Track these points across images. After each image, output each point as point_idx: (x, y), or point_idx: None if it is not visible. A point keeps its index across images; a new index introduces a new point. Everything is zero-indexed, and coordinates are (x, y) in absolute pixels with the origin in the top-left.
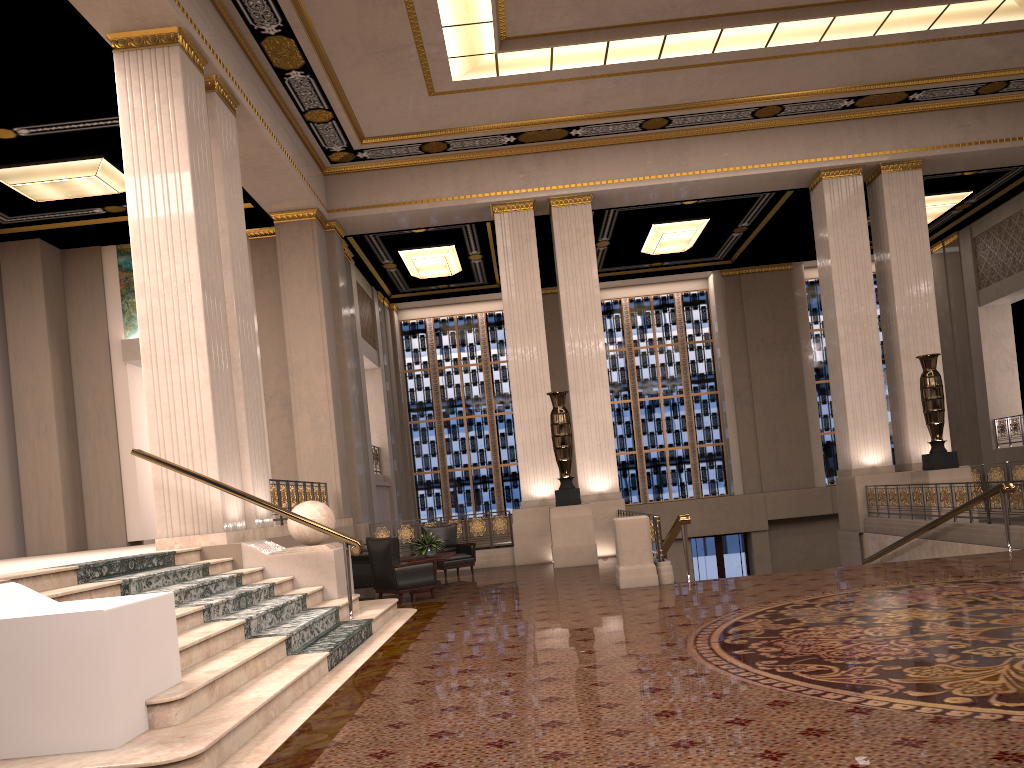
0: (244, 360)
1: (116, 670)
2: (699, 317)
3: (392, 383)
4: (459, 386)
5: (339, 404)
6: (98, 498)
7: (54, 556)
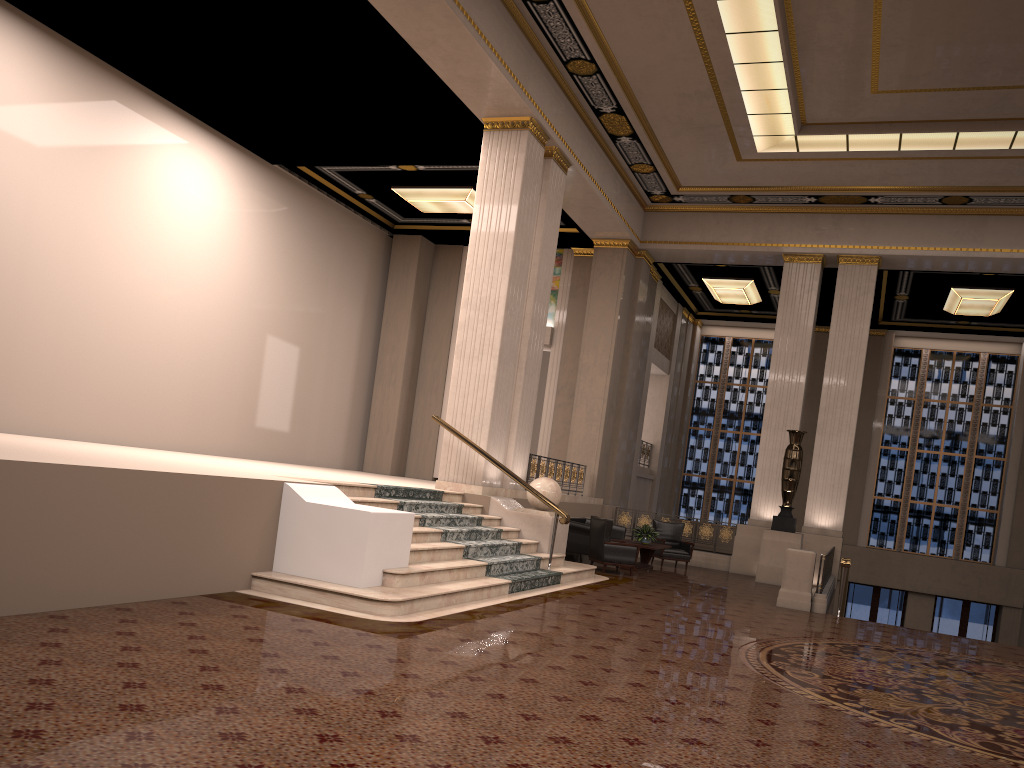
0: (528, 362)
1: (370, 546)
2: (1002, 381)
3: (679, 390)
4: (742, 403)
5: (613, 403)
6: (420, 439)
7: (377, 476)
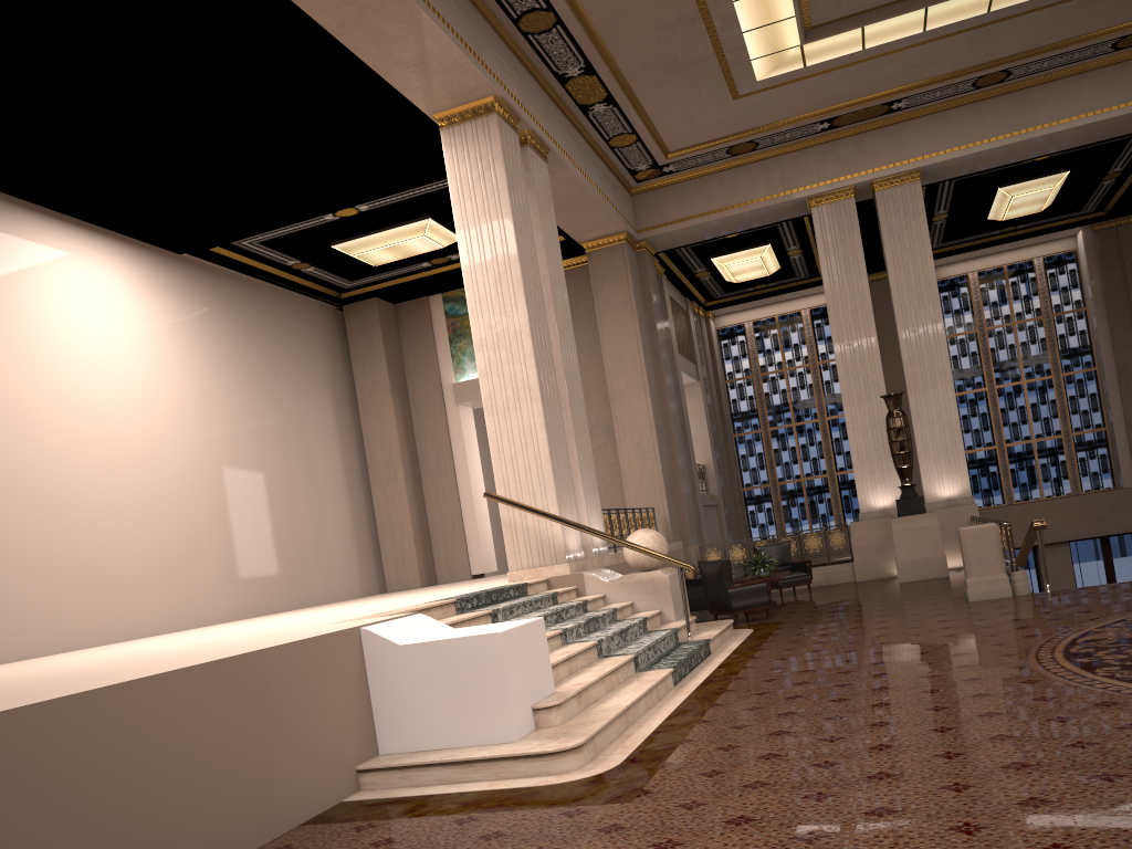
0: (571, 398)
1: (510, 680)
2: (1067, 283)
3: (713, 396)
4: (785, 391)
5: (661, 427)
6: (443, 535)
7: (415, 591)
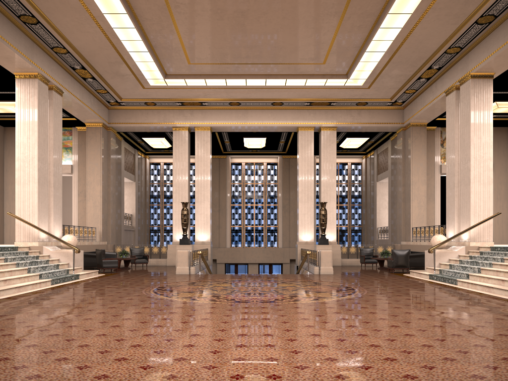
0: (55, 183)
1: None
2: (273, 173)
3: (142, 188)
4: (172, 192)
5: (106, 197)
6: (9, 224)
7: None
